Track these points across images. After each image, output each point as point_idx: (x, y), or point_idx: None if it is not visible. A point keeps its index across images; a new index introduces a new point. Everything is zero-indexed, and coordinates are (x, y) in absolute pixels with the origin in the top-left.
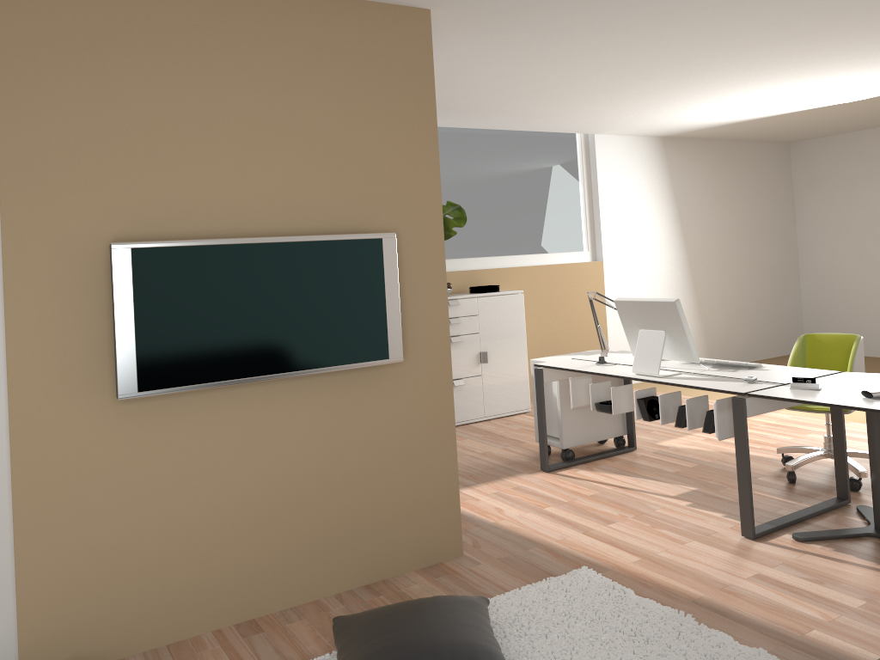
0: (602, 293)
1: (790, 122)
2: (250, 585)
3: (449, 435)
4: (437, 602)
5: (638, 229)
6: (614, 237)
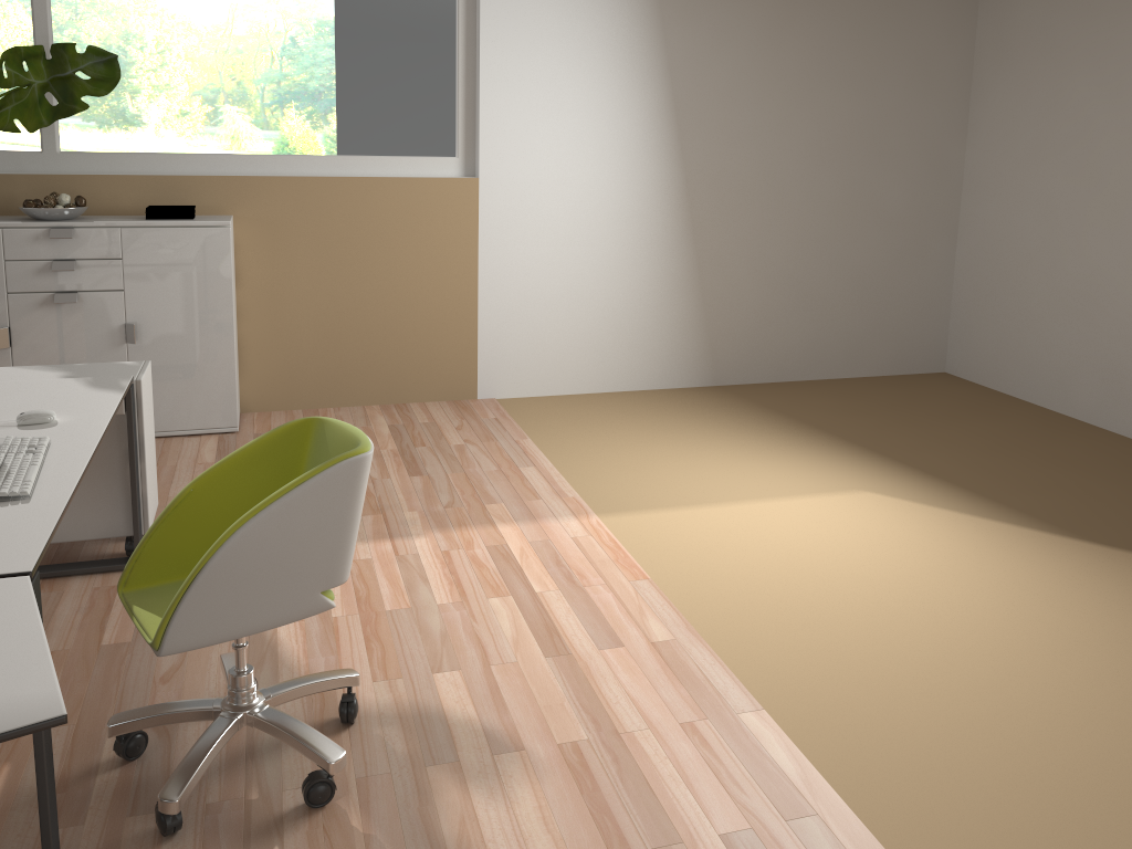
0: (473, 236)
1: None
2: None
3: None
4: None
5: (569, 123)
6: (509, 136)
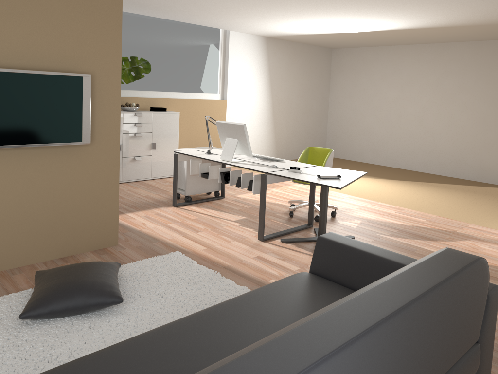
0: (224, 117)
1: (330, 38)
2: None
3: (115, 184)
4: (91, 264)
5: (247, 85)
6: (234, 88)
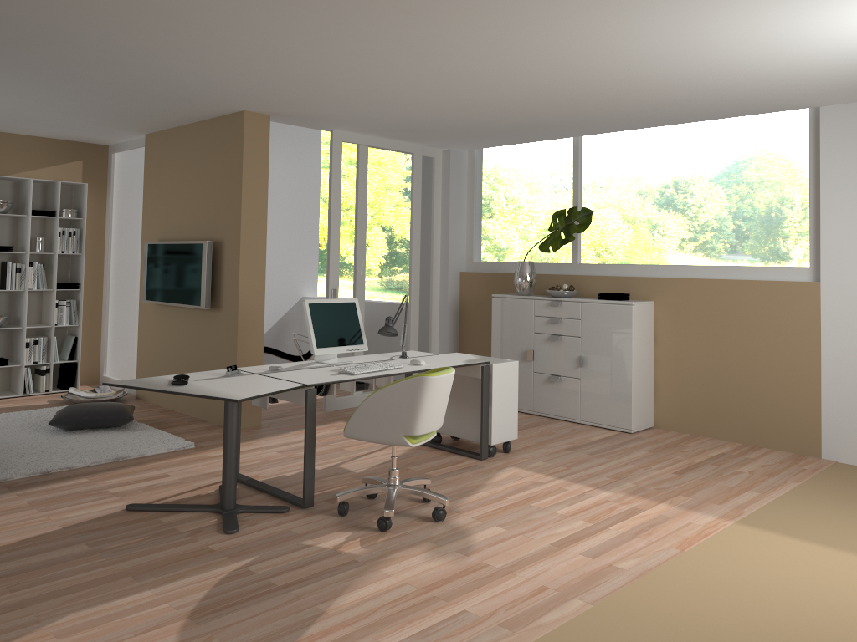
0: (816, 326)
1: None
2: (175, 396)
3: (234, 358)
4: (109, 404)
5: None
6: (845, 250)
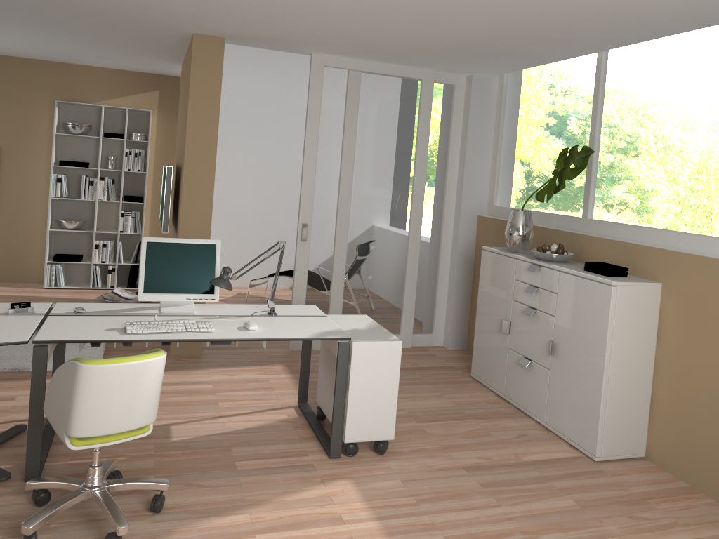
0: None
1: None
2: None
3: None
4: None
5: None
6: None
